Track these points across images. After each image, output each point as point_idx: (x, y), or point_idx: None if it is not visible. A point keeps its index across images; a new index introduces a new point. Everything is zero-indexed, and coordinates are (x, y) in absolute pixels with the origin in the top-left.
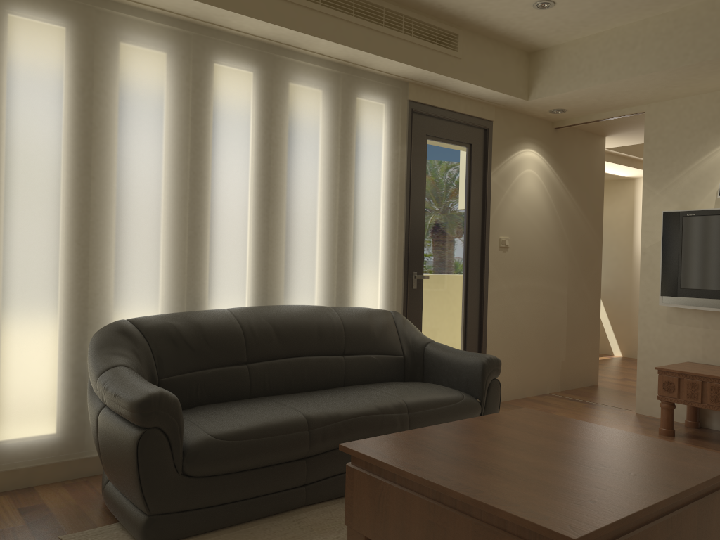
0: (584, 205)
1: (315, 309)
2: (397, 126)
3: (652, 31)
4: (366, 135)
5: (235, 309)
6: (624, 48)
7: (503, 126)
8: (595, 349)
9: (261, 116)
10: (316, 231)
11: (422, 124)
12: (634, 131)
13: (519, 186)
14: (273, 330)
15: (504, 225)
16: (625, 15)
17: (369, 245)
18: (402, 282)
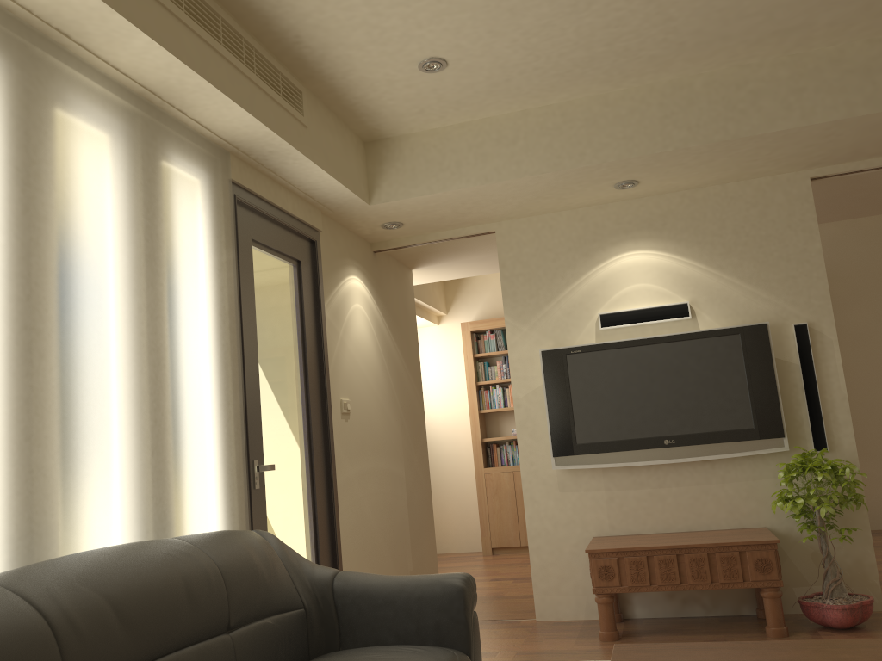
0: (406, 355)
1: (160, 546)
2: (221, 218)
3: (536, 125)
4: (183, 225)
5: (7, 577)
6: (502, 143)
7: (330, 241)
8: (433, 547)
9: (15, 156)
10: (119, 394)
11: (246, 221)
12: (449, 263)
13: (351, 326)
14: (111, 607)
15: (343, 381)
16: (508, 101)
17: (198, 416)
18: (245, 479)
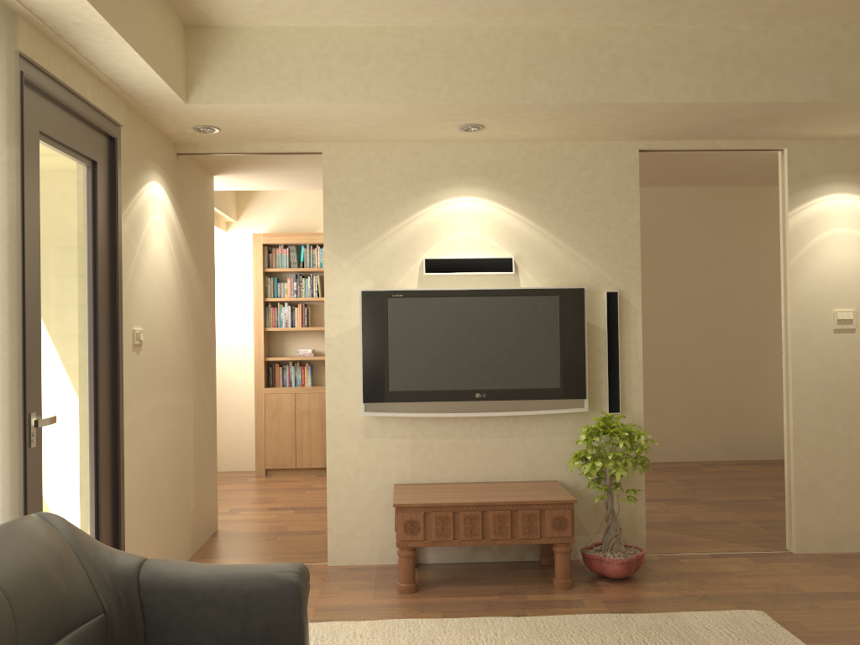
0: (202, 273)
1: None
2: (4, 103)
3: (392, 47)
4: None
5: None
6: (352, 60)
7: (132, 139)
8: (215, 480)
9: None
10: None
11: (34, 107)
12: (258, 174)
13: (149, 242)
14: None
15: (137, 307)
16: (366, 13)
17: None
18: (21, 440)
